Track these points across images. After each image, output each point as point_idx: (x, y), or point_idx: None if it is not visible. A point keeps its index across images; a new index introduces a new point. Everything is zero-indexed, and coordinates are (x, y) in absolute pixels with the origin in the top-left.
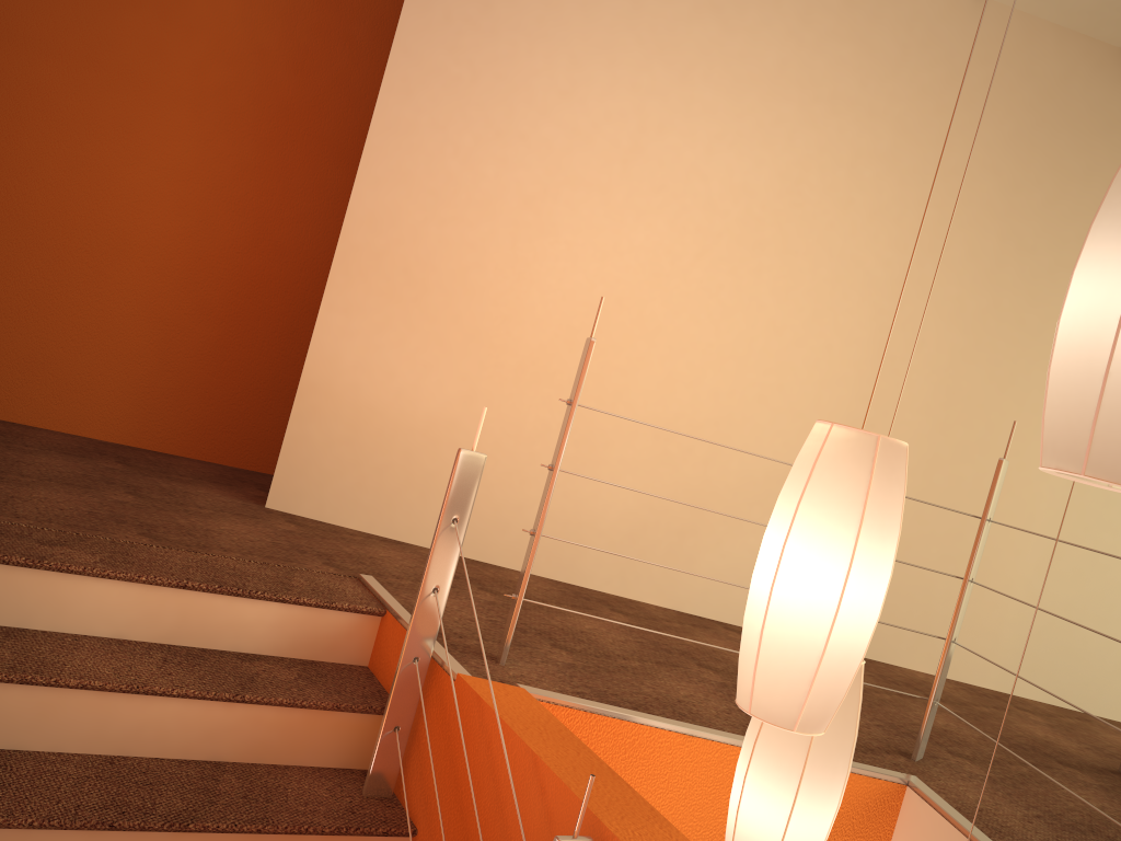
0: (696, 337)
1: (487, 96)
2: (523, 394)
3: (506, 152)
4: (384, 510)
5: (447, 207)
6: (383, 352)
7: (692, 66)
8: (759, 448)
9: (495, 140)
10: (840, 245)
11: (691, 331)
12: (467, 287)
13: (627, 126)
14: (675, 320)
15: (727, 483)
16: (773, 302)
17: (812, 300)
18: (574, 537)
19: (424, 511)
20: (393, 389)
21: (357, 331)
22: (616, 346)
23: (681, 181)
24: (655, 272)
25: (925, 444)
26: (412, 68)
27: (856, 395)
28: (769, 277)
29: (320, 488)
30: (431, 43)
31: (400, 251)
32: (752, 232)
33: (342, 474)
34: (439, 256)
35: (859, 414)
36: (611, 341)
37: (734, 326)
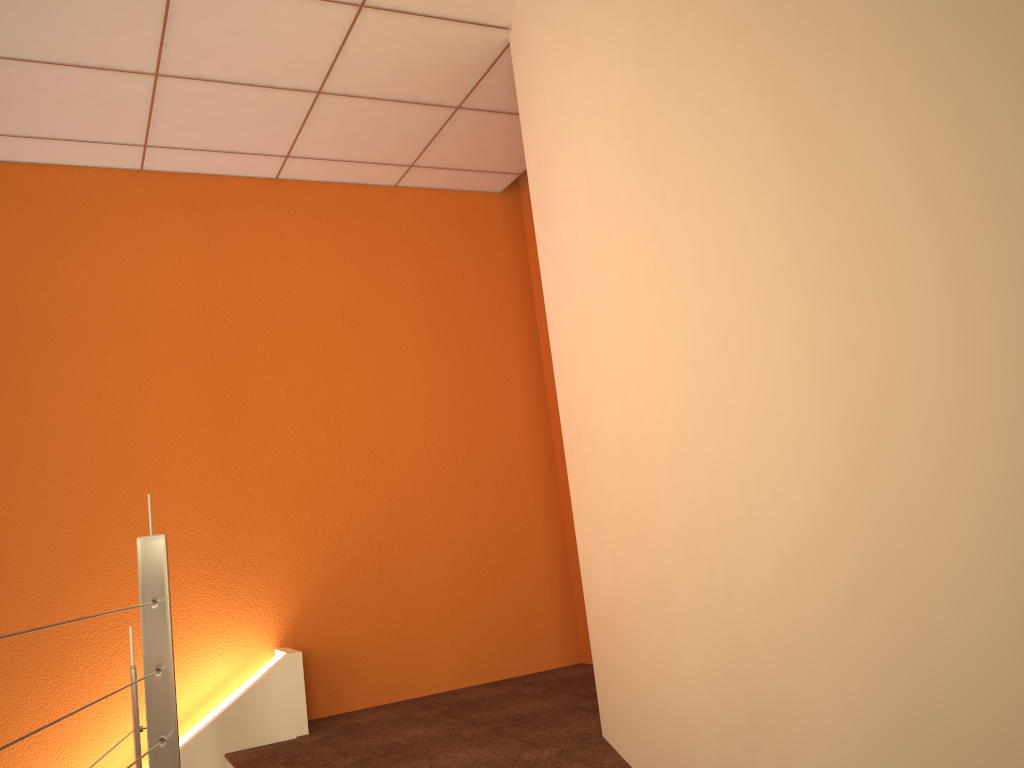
0: (665, 366)
1: (555, 242)
2: (628, 549)
3: (568, 281)
4: (626, 732)
5: (571, 369)
6: (590, 543)
7: (578, 28)
8: (755, 526)
9: (564, 277)
10: (691, 30)
11: (660, 360)
12: (590, 441)
13: (581, 160)
14: (650, 357)
15: (752, 622)
16: (684, 229)
17: (705, 169)
18: (693, 762)
19: (635, 731)
20: (599, 582)
21: (582, 529)
22: (640, 437)
23: (607, 166)
24: (627, 306)
25: (976, 307)
26: (543, 265)
27: (806, 296)
28: (670, 194)
29: (608, 710)
30: (541, 233)
31: (573, 434)
32: (645, 149)
33: (609, 691)
34: (579, 422)
35: (827, 338)
36: (636, 432)
37: (676, 314)
